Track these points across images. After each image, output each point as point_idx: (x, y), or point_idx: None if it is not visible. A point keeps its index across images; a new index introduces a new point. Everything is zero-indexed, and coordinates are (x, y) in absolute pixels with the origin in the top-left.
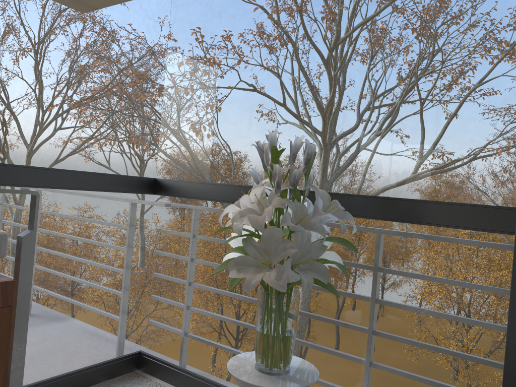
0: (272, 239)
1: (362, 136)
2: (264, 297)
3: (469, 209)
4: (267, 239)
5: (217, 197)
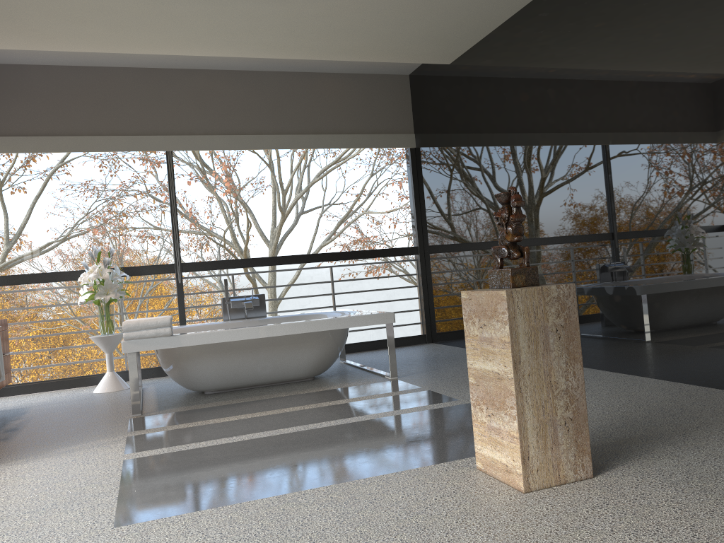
0: (108, 284)
1: None
2: (104, 307)
3: (159, 266)
4: (106, 284)
5: (26, 282)
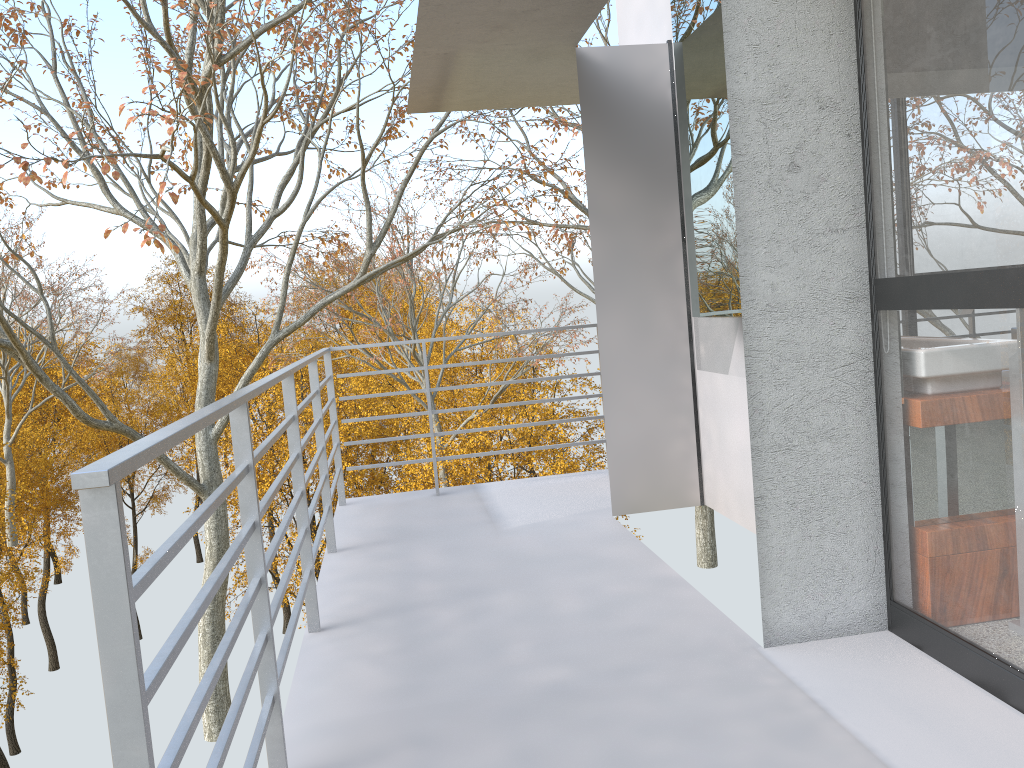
0: None
1: (249, 219)
2: None
3: None
4: None
5: None
